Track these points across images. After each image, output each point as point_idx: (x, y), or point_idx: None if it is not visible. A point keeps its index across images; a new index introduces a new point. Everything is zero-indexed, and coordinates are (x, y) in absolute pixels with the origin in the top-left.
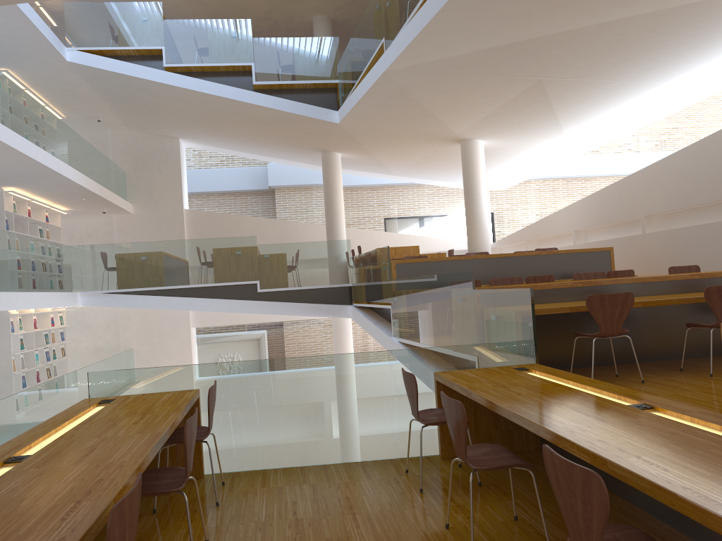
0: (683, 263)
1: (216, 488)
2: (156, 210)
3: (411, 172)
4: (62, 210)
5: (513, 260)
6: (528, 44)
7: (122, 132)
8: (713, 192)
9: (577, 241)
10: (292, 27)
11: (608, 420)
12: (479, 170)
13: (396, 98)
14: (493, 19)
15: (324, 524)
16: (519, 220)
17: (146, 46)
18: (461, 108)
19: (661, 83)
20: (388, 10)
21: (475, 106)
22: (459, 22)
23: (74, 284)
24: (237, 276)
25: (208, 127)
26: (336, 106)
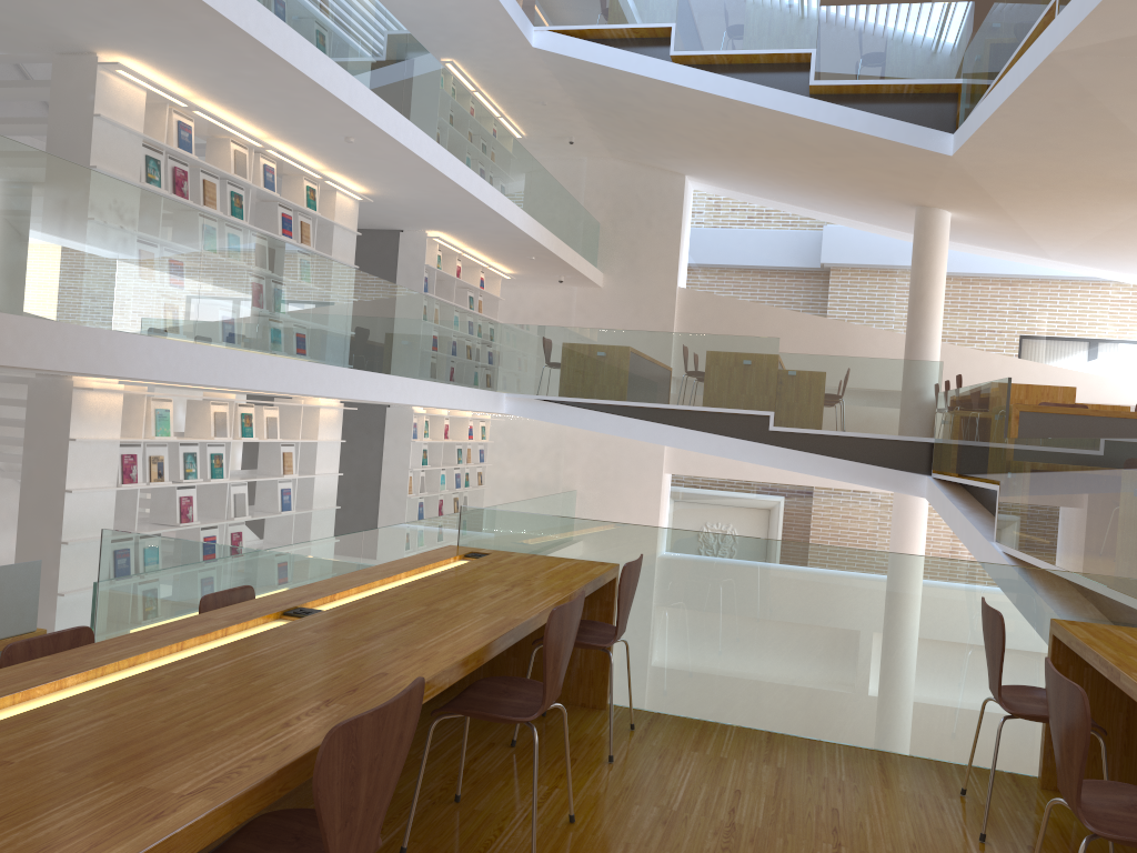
0: None
1: (619, 732)
2: (635, 286)
3: (1083, 254)
4: (503, 273)
5: None
6: None
7: (602, 161)
8: None
9: None
10: None
11: None
12: None
13: (1068, 110)
14: None
15: (778, 847)
16: None
17: (647, 22)
18: None
19: None
20: None
21: None
22: None
23: (500, 380)
24: (739, 400)
25: (730, 158)
26: (952, 126)
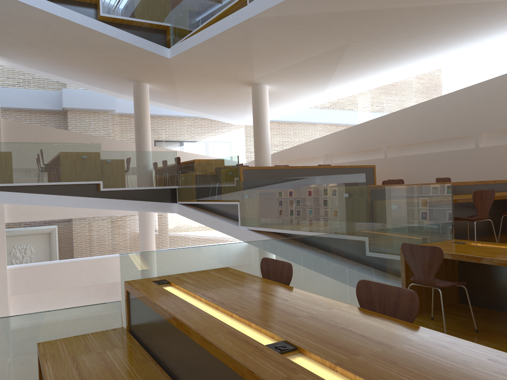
0: (417, 177)
1: None
2: None
3: (195, 105)
4: None
5: (319, 171)
6: (364, 14)
7: None
8: (444, 132)
9: (326, 162)
10: None
11: None
12: (265, 107)
13: (236, 43)
14: None
15: None
16: (272, 146)
17: None
18: (276, 58)
19: (414, 57)
20: None
21: (287, 58)
22: None
23: None
24: (83, 176)
25: (37, 49)
26: (165, 45)
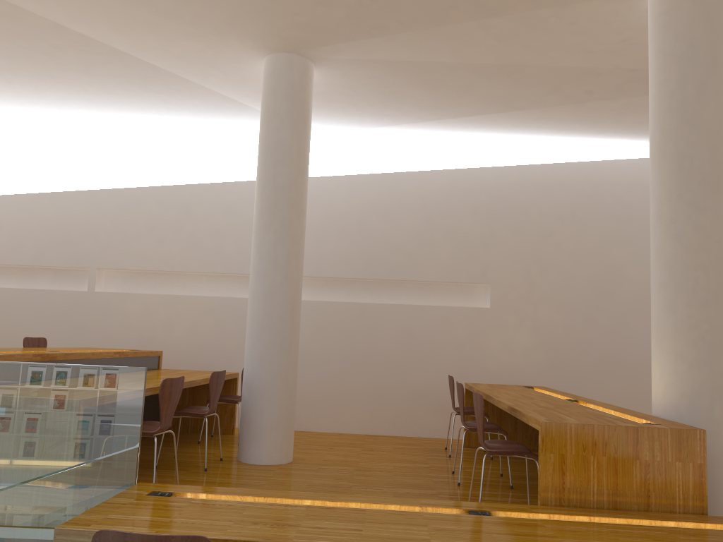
0: None
1: None
2: None
3: None
4: None
5: None
6: None
7: None
8: (37, 255)
9: None
10: None
11: (551, 535)
12: None
13: None
14: None
15: None
16: None
17: None
18: None
19: (2, 113)
20: None
21: None
22: None
23: None
24: None
25: None
26: None
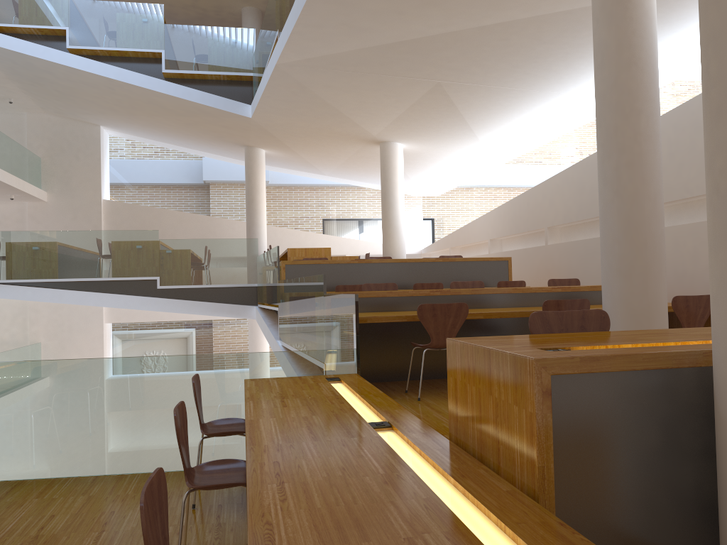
0: (577, 276)
1: None
2: (72, 200)
3: (341, 173)
4: None
5: (408, 267)
6: (414, 44)
7: (39, 115)
8: None
9: (492, 250)
10: (221, 17)
11: (321, 439)
12: (396, 174)
13: (299, 94)
14: (367, 14)
15: (61, 542)
16: (446, 226)
17: (48, 25)
18: (369, 109)
19: (560, 93)
20: (281, 1)
21: (382, 107)
22: (333, 16)
23: None
24: (136, 271)
25: (125, 115)
26: (251, 100)
